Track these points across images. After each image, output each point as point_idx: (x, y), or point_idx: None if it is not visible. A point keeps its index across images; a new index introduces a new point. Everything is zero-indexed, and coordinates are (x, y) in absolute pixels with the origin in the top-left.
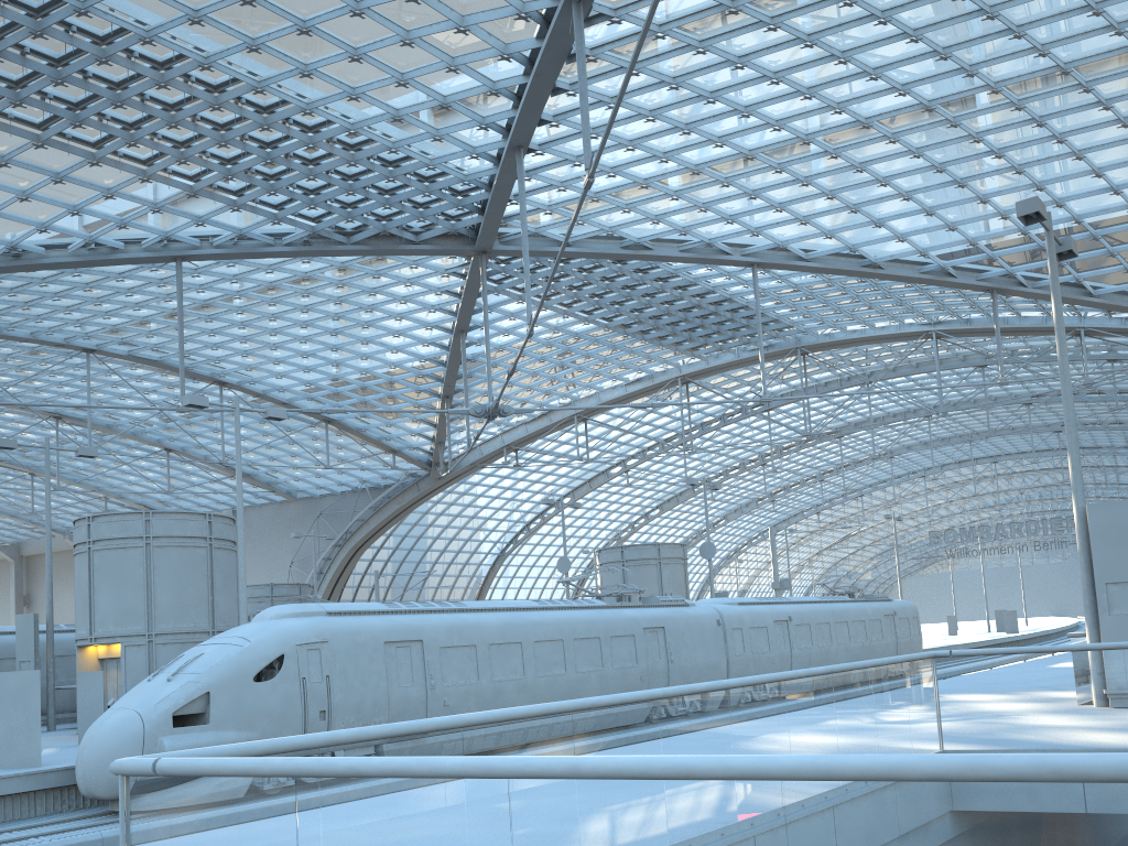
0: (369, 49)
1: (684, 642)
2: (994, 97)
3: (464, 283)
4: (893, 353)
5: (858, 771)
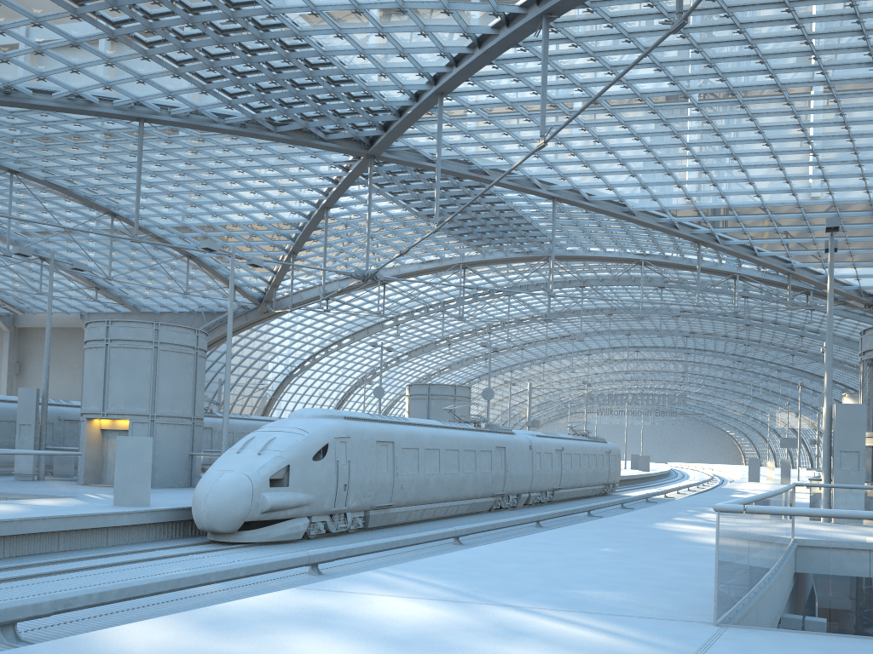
0: (370, 7)
1: (513, 459)
2: (747, 122)
3: (343, 174)
4: (607, 269)
5: None
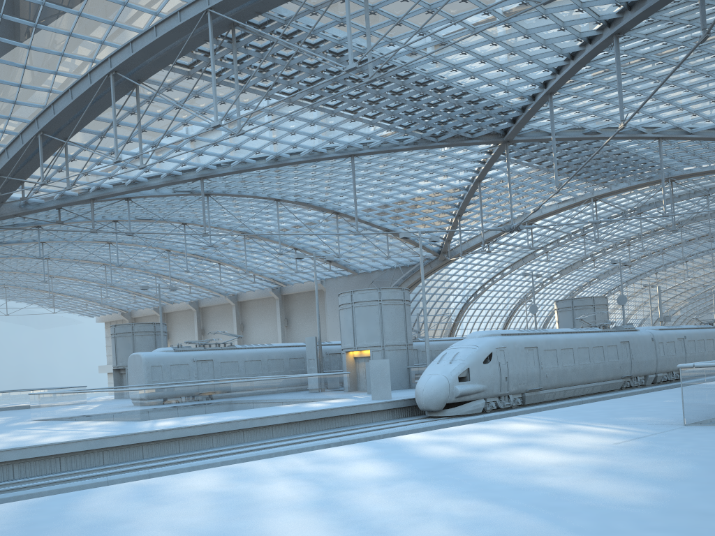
0: (490, 56)
1: (637, 349)
2: None
3: (487, 156)
4: None
5: None
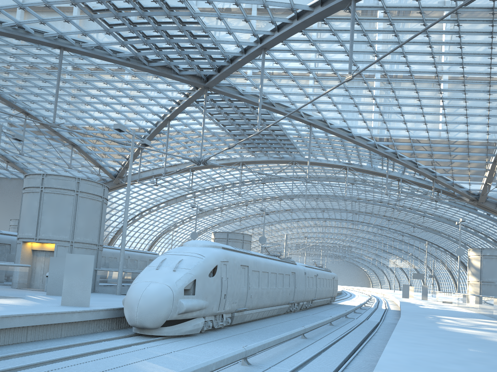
0: None
1: (298, 280)
2: (435, 86)
3: (184, 98)
4: (324, 171)
5: None
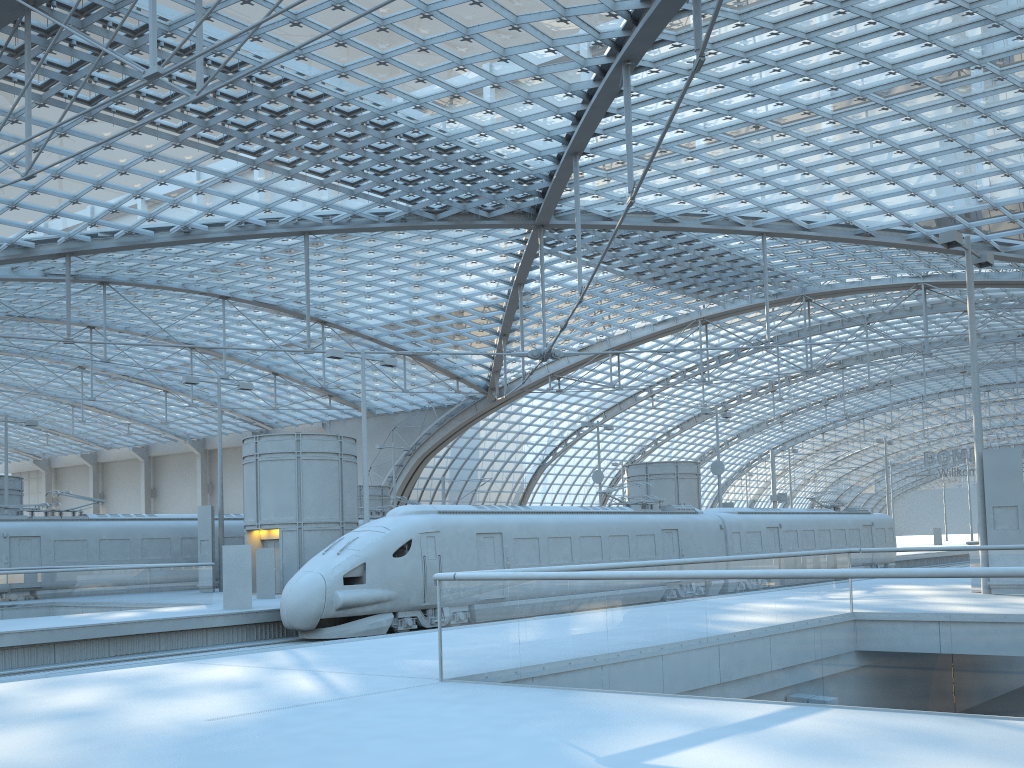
0: (466, 89)
1: (693, 541)
2: (963, 107)
3: (524, 247)
4: (889, 299)
5: (729, 575)
